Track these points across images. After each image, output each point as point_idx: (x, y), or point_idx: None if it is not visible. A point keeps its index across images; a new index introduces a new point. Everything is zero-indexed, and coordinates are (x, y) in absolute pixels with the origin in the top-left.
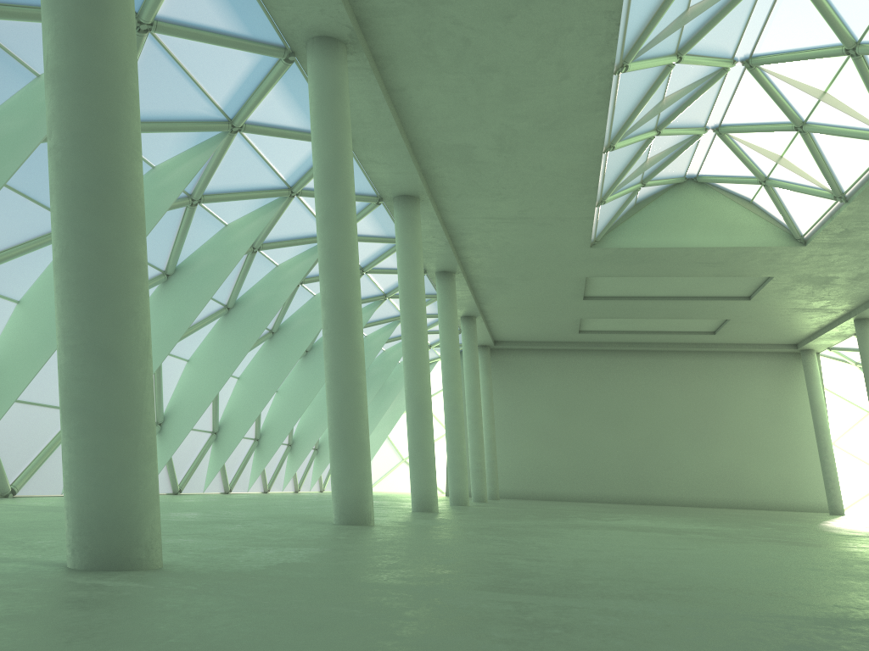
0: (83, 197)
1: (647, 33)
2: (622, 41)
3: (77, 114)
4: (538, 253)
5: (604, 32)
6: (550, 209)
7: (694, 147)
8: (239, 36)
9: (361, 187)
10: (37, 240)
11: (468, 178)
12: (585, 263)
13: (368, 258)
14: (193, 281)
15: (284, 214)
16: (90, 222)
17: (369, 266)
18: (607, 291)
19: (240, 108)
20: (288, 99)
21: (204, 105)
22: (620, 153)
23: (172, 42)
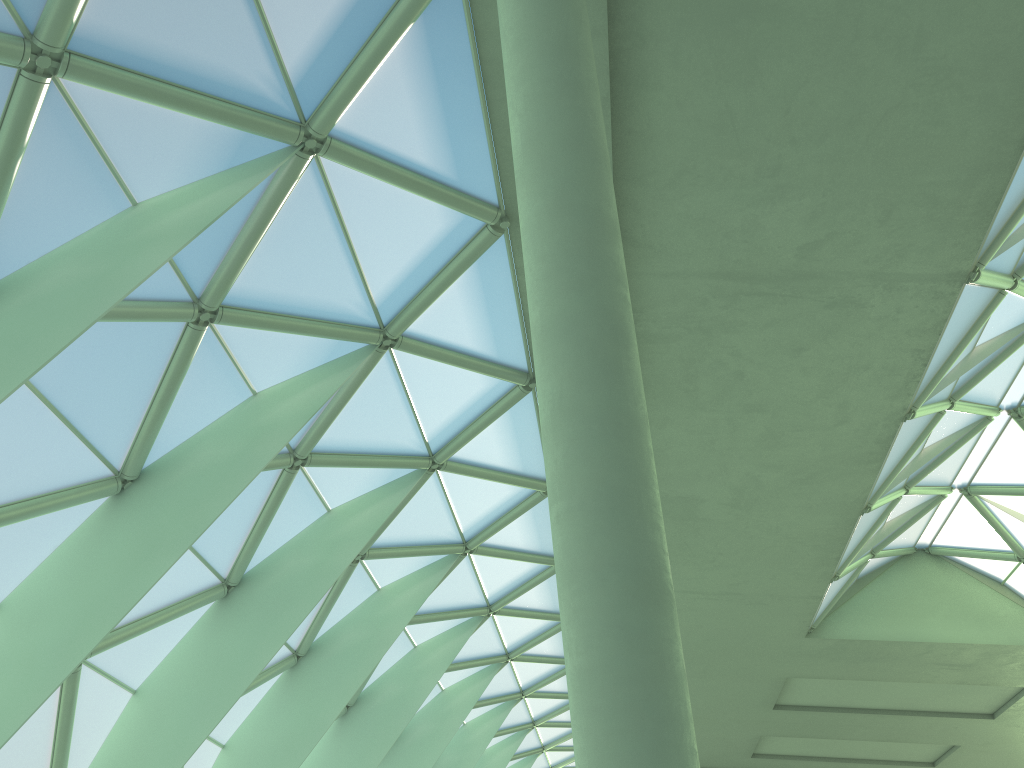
0: (630, 579)
1: (940, 375)
2: (919, 383)
3: (612, 465)
4: (735, 641)
5: (905, 372)
6: (770, 584)
7: (934, 509)
8: (483, 357)
9: (547, 545)
10: (181, 603)
11: (680, 539)
12: (791, 657)
13: (520, 640)
14: (332, 667)
15: (447, 576)
16: (641, 614)
17: (518, 651)
18: (806, 697)
19: (449, 440)
20: (507, 432)
21: (411, 435)
22: (870, 514)
23: (407, 361)
